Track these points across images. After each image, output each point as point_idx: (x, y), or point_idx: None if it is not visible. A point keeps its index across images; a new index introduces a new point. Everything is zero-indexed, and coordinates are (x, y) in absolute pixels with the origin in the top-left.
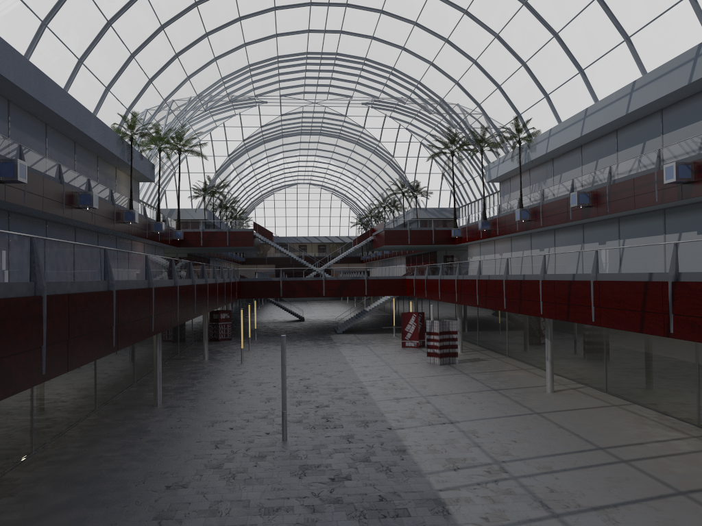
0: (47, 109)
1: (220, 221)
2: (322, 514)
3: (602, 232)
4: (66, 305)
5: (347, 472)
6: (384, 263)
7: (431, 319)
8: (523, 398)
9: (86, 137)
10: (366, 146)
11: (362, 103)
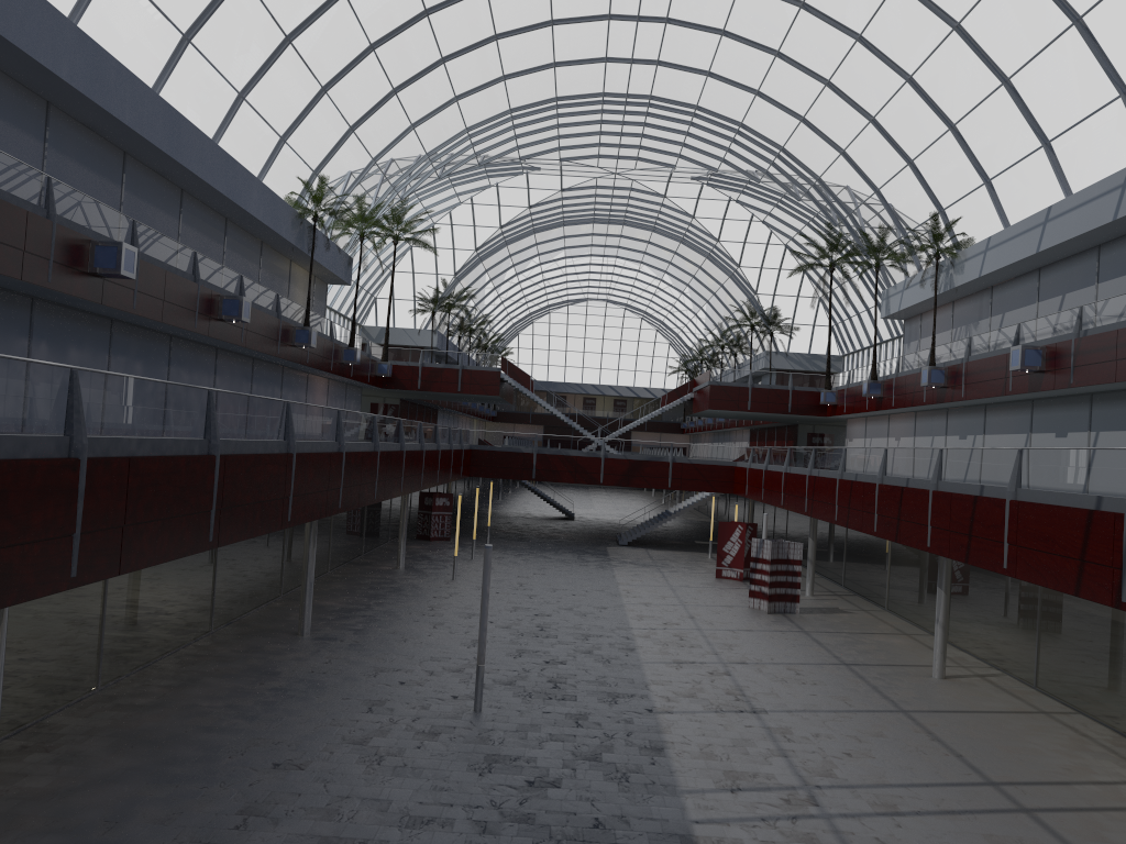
0: (182, 168)
1: (450, 352)
2: (495, 838)
3: (1063, 416)
4: (124, 474)
5: (557, 775)
6: (716, 436)
7: (763, 537)
8: (888, 684)
9: (243, 212)
10: (696, 247)
11: (693, 178)
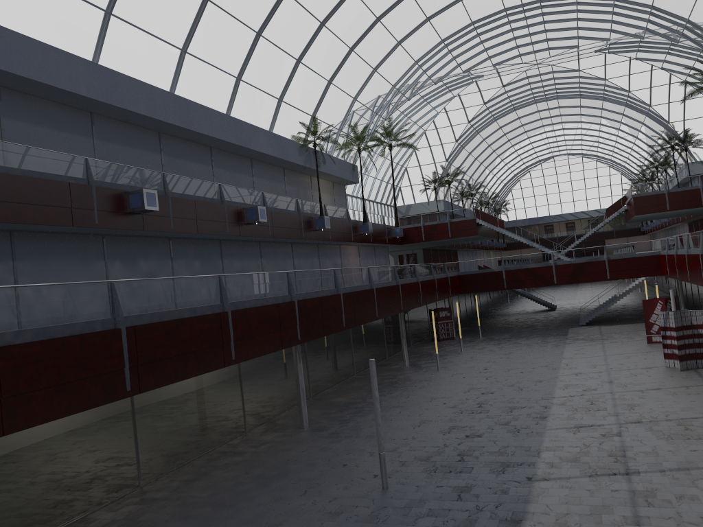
0: (197, 133)
1: (440, 212)
2: None
3: None
4: None
5: None
6: (666, 232)
7: (672, 309)
8: None
9: (256, 152)
10: (615, 100)
11: (596, 51)
